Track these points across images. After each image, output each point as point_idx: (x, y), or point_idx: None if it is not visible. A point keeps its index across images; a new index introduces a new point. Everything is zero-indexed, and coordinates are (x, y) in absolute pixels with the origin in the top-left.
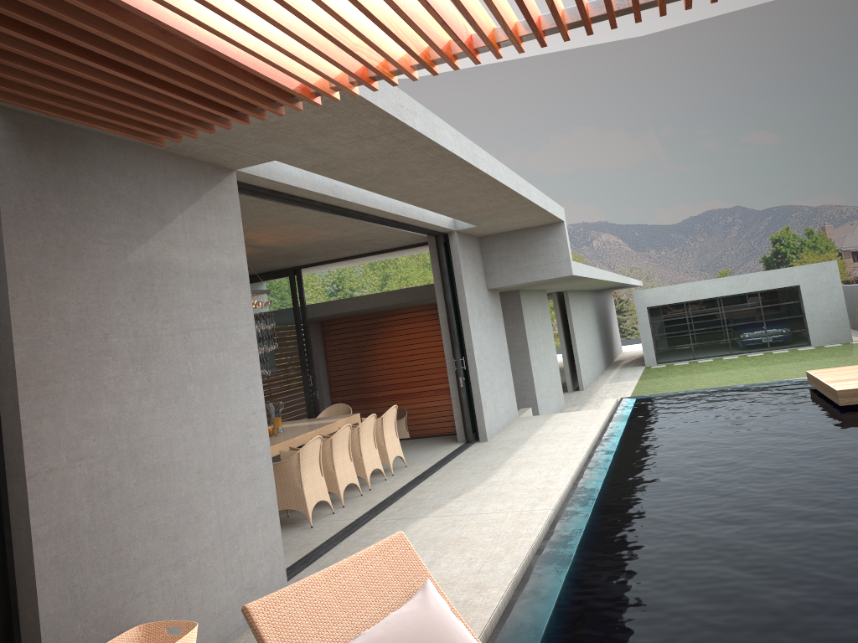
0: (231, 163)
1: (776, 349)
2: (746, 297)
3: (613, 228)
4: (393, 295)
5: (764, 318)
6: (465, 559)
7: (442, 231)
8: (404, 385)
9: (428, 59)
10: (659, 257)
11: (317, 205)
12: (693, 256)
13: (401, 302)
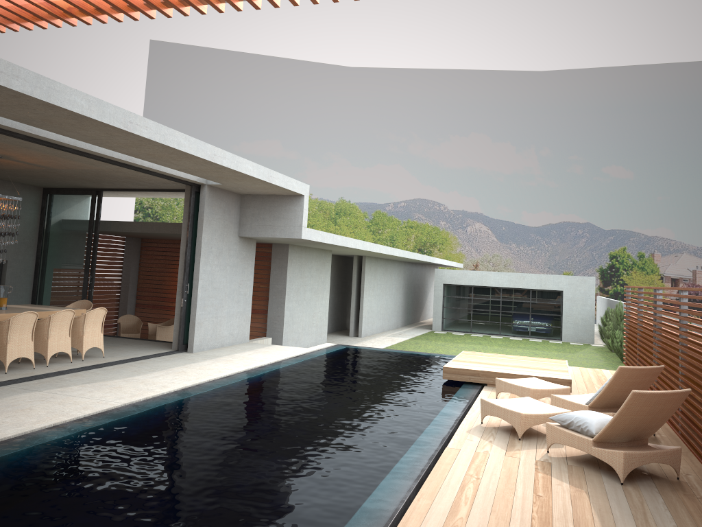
0: None
1: (534, 338)
2: (521, 292)
3: (486, 220)
4: (170, 227)
5: (531, 311)
6: None
7: (195, 182)
8: None
9: None
10: (518, 251)
11: (20, 137)
12: (545, 255)
13: (175, 233)
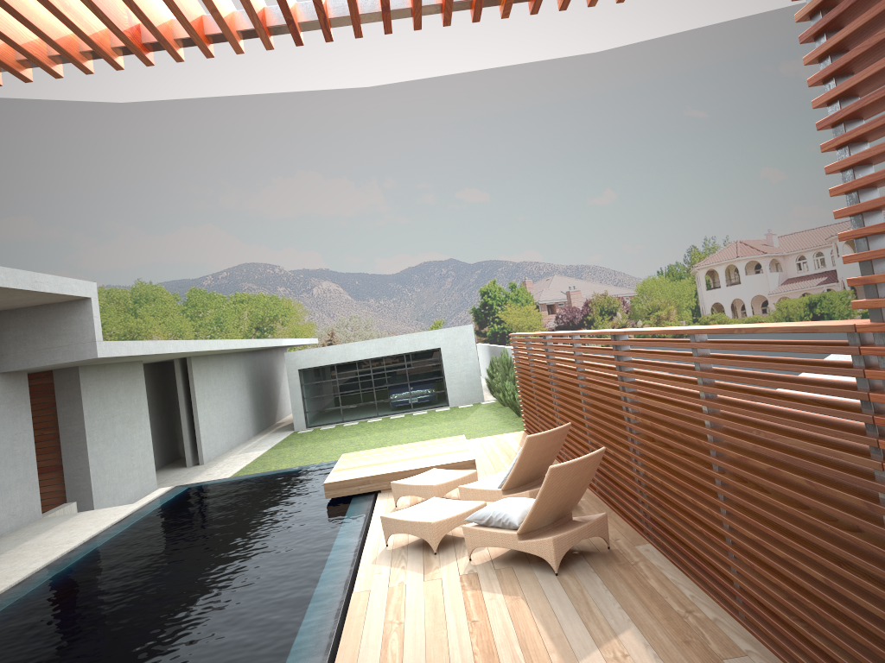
0: None
1: (419, 410)
2: (394, 359)
3: (334, 276)
4: None
5: (409, 380)
6: None
7: None
8: None
9: None
10: (379, 306)
11: None
12: (410, 306)
13: None
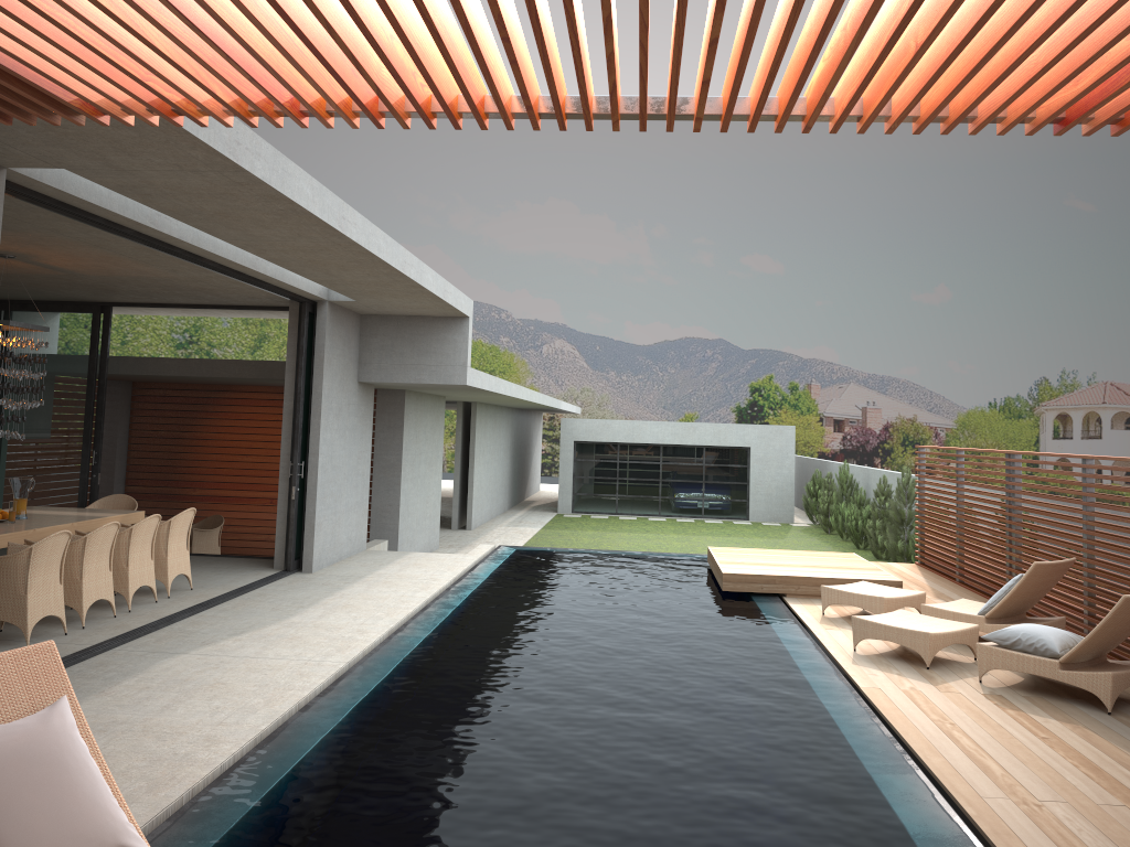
0: (1, 159)
1: (710, 518)
2: (690, 450)
3: (571, 335)
4: (233, 366)
5: (705, 479)
6: (211, 708)
7: (310, 298)
8: (231, 485)
9: (244, 108)
10: (619, 382)
11: (129, 233)
12: (658, 389)
13: (243, 377)
